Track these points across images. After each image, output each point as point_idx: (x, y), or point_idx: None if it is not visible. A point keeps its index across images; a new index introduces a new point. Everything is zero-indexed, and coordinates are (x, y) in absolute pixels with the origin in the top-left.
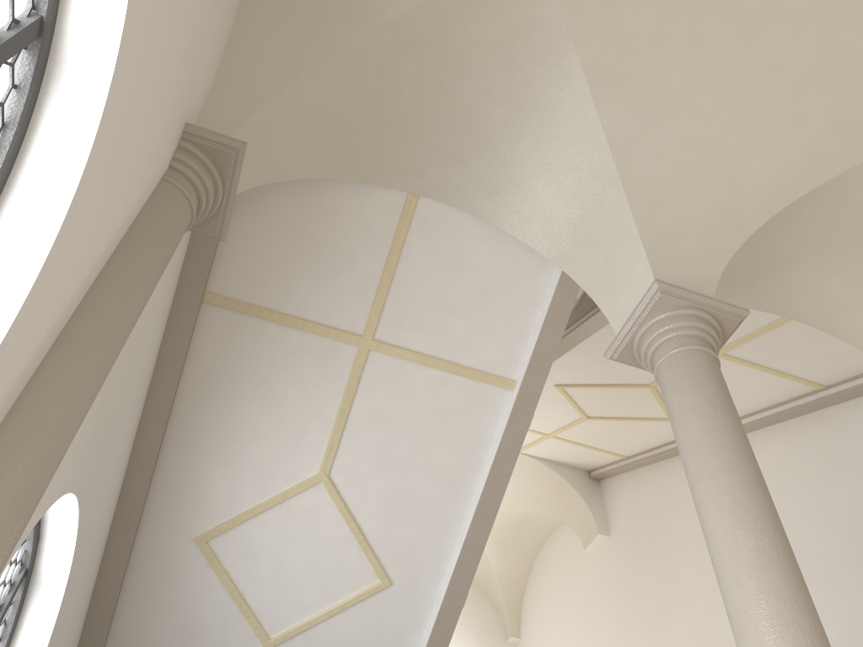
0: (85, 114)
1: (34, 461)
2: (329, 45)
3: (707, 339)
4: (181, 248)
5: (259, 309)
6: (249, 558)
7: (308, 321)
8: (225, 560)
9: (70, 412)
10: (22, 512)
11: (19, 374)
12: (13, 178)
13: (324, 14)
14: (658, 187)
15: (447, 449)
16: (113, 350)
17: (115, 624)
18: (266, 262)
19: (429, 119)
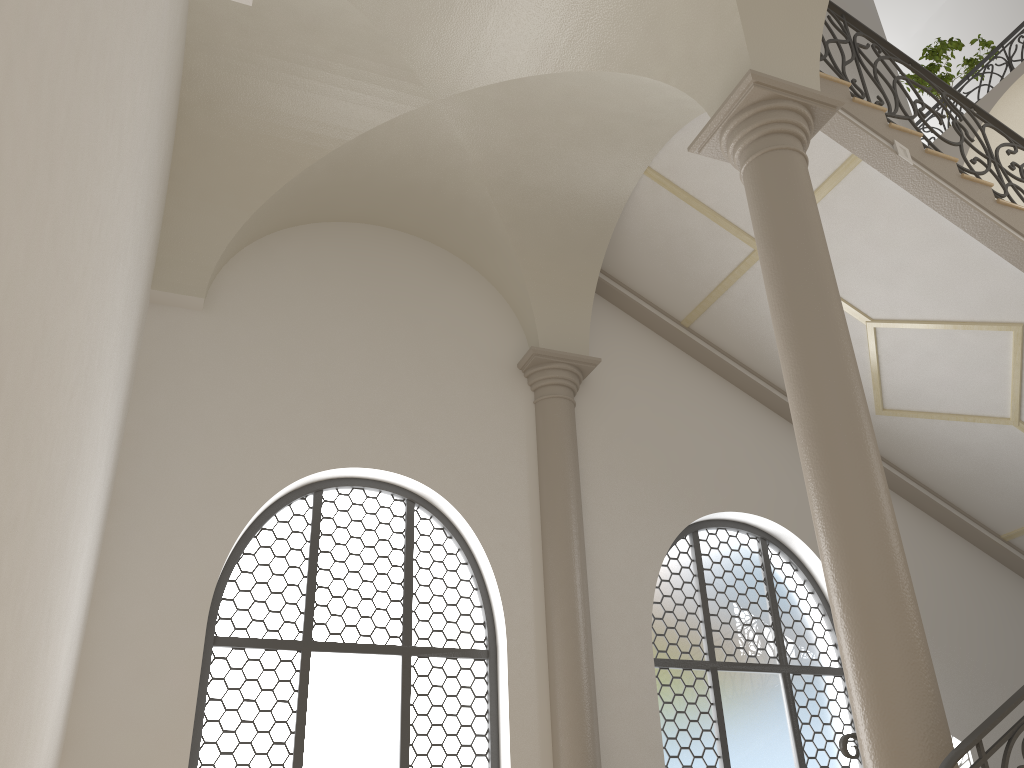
0: (444, 502)
1: (560, 603)
2: (502, 236)
3: (748, 141)
4: (632, 339)
5: (705, 301)
6: (918, 395)
7: (726, 278)
8: (909, 407)
9: (561, 570)
10: (569, 624)
11: (531, 580)
12: (462, 535)
13: (484, 231)
14: (647, 38)
15: (901, 229)
16: (563, 522)
17: (920, 479)
18: (671, 282)
19: (575, 162)
